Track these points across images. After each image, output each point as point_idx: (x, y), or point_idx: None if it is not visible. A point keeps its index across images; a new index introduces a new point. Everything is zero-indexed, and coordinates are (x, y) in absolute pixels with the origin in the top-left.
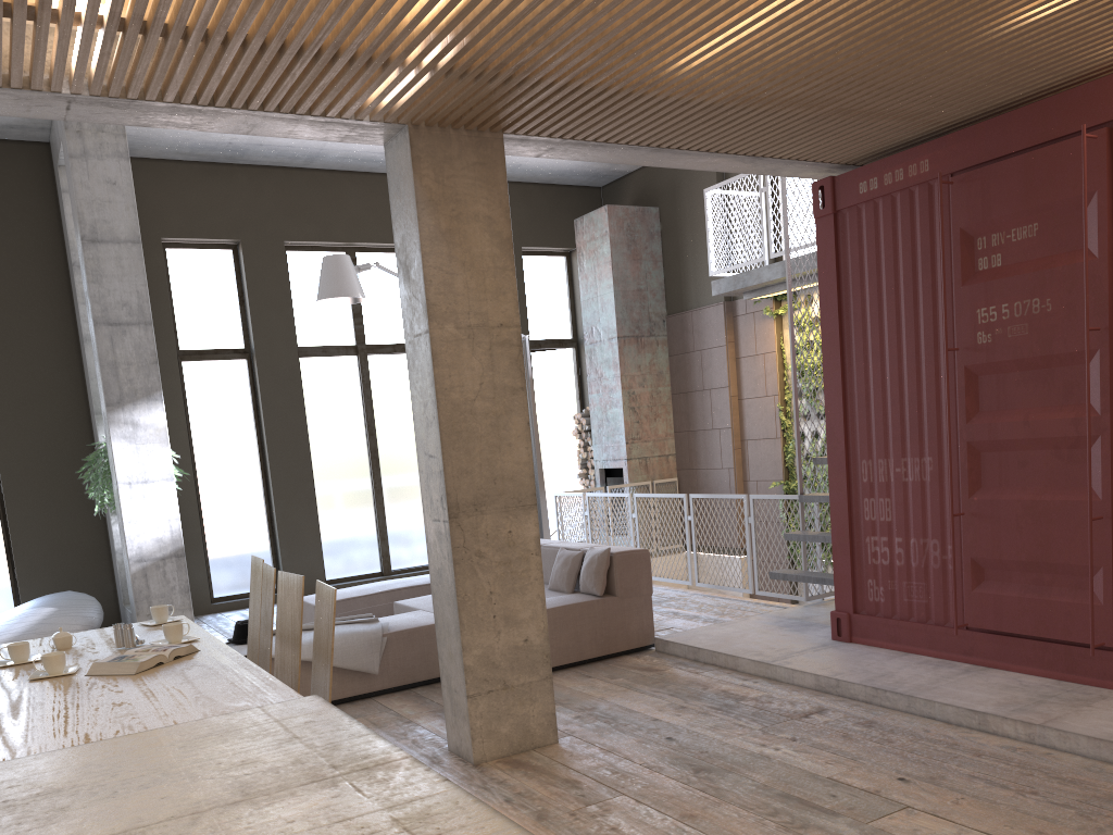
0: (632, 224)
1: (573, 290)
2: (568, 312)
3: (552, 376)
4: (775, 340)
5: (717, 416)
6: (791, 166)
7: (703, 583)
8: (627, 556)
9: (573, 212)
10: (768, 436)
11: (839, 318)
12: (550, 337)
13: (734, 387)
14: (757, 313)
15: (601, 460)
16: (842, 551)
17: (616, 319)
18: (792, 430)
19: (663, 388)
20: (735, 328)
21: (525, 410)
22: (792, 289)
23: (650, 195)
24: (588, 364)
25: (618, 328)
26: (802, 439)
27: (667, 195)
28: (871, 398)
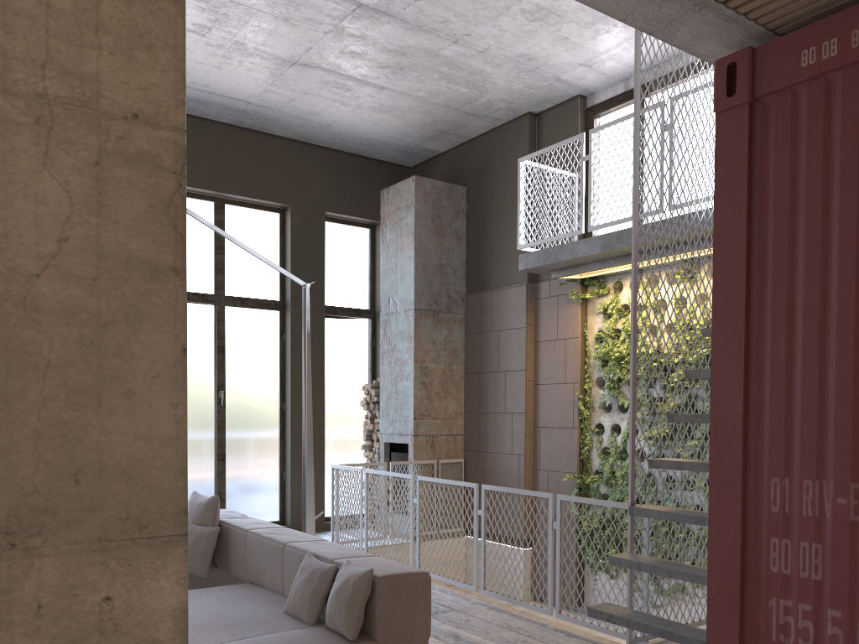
0: (438, 199)
1: (374, 263)
2: (368, 283)
3: (345, 344)
4: (579, 326)
5: (511, 400)
6: (698, 18)
7: (490, 591)
8: (398, 581)
9: (381, 186)
10: (564, 425)
11: (747, 259)
12: (347, 305)
13: (530, 371)
14: (561, 297)
15: (387, 433)
16: (726, 613)
17: (415, 290)
18: (590, 421)
19: (457, 366)
20: (536, 311)
21: (179, 320)
22: (604, 272)
23: (459, 175)
24: (382, 335)
25: (416, 300)
26: (601, 432)
27: (476, 175)
28: (796, 383)
